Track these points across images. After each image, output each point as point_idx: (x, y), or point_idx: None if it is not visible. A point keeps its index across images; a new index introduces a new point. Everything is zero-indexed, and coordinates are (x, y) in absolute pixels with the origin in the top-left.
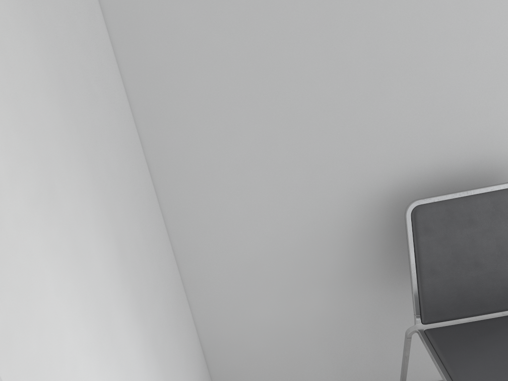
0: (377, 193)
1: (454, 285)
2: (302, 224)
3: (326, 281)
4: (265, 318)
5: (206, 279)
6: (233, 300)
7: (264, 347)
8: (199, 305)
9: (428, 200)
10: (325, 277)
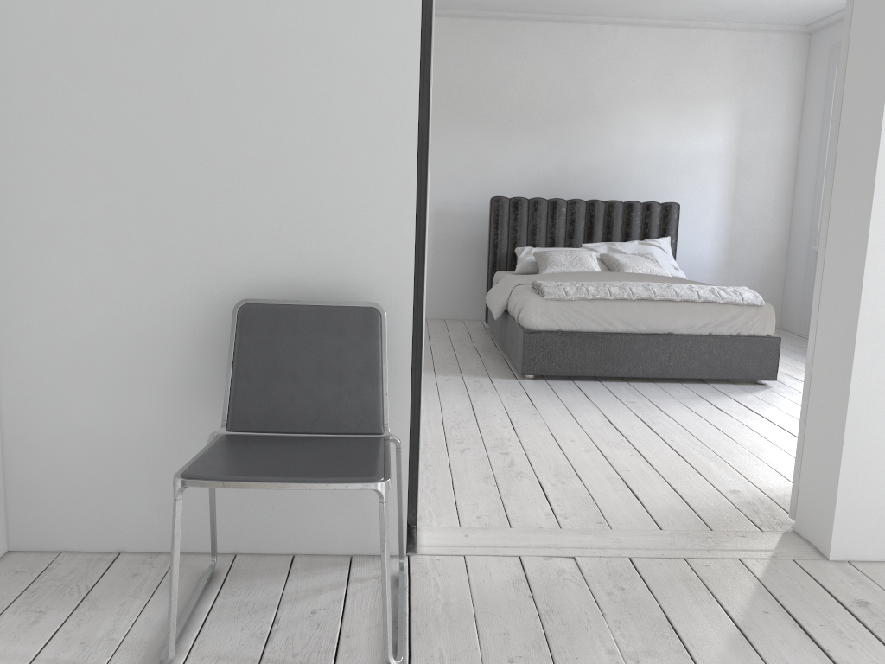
0: (226, 295)
1: (267, 395)
2: (142, 312)
3: (160, 387)
4: (84, 420)
5: (24, 354)
6: (51, 388)
7: (76, 459)
8: (9, 385)
9: (258, 300)
10: (159, 381)
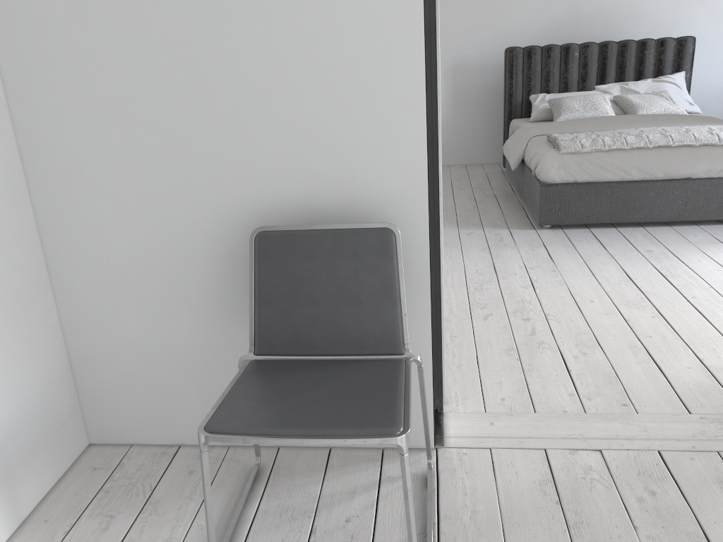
0: (244, 218)
1: (288, 320)
2: (169, 239)
3: (195, 306)
4: (133, 337)
5: (73, 281)
6: (101, 310)
7: (132, 369)
8: (66, 309)
9: (272, 228)
10: (193, 301)
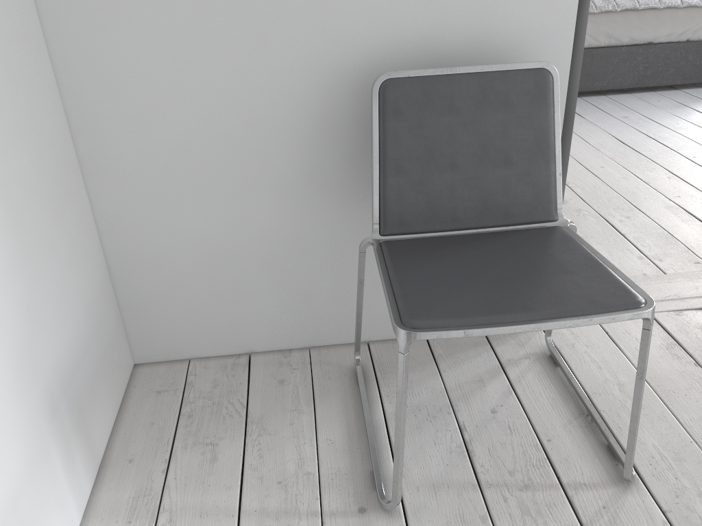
0: (347, 67)
1: (423, 190)
2: (246, 99)
3: (276, 184)
4: (194, 229)
5: (112, 163)
6: (151, 199)
7: (192, 270)
8: (102, 200)
9: (402, 73)
10: (274, 179)
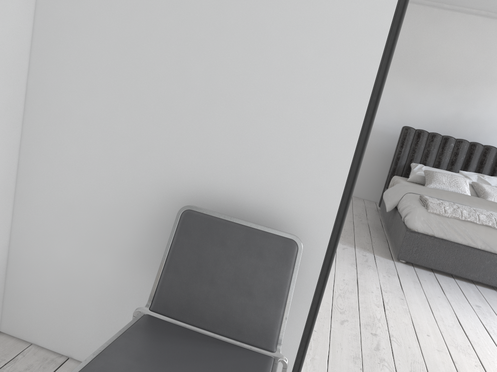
0: (179, 194)
1: (187, 290)
2: (116, 191)
3: (118, 250)
4: (62, 258)
5: (32, 200)
6: (45, 229)
7: (52, 284)
8: (19, 219)
9: (199, 209)
10: (118, 246)
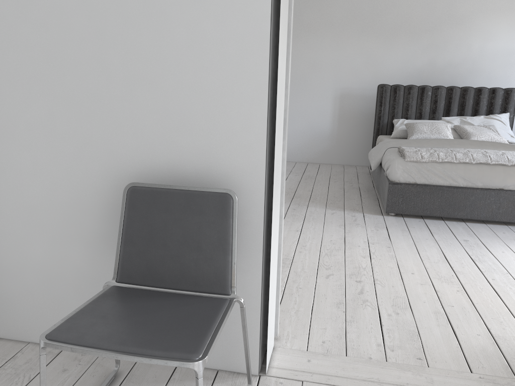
0: (126, 176)
1: (145, 257)
2: (70, 186)
3: (85, 239)
4: (38, 258)
5: None
6: (16, 235)
7: (35, 283)
8: None
9: (141, 184)
10: (84, 235)
